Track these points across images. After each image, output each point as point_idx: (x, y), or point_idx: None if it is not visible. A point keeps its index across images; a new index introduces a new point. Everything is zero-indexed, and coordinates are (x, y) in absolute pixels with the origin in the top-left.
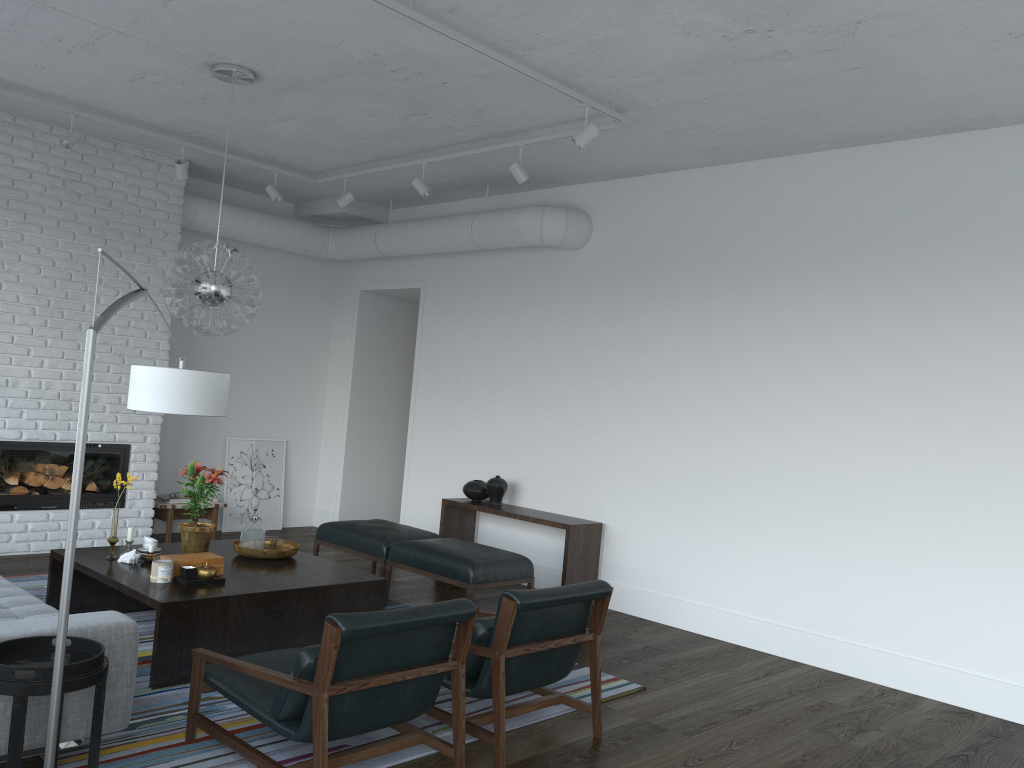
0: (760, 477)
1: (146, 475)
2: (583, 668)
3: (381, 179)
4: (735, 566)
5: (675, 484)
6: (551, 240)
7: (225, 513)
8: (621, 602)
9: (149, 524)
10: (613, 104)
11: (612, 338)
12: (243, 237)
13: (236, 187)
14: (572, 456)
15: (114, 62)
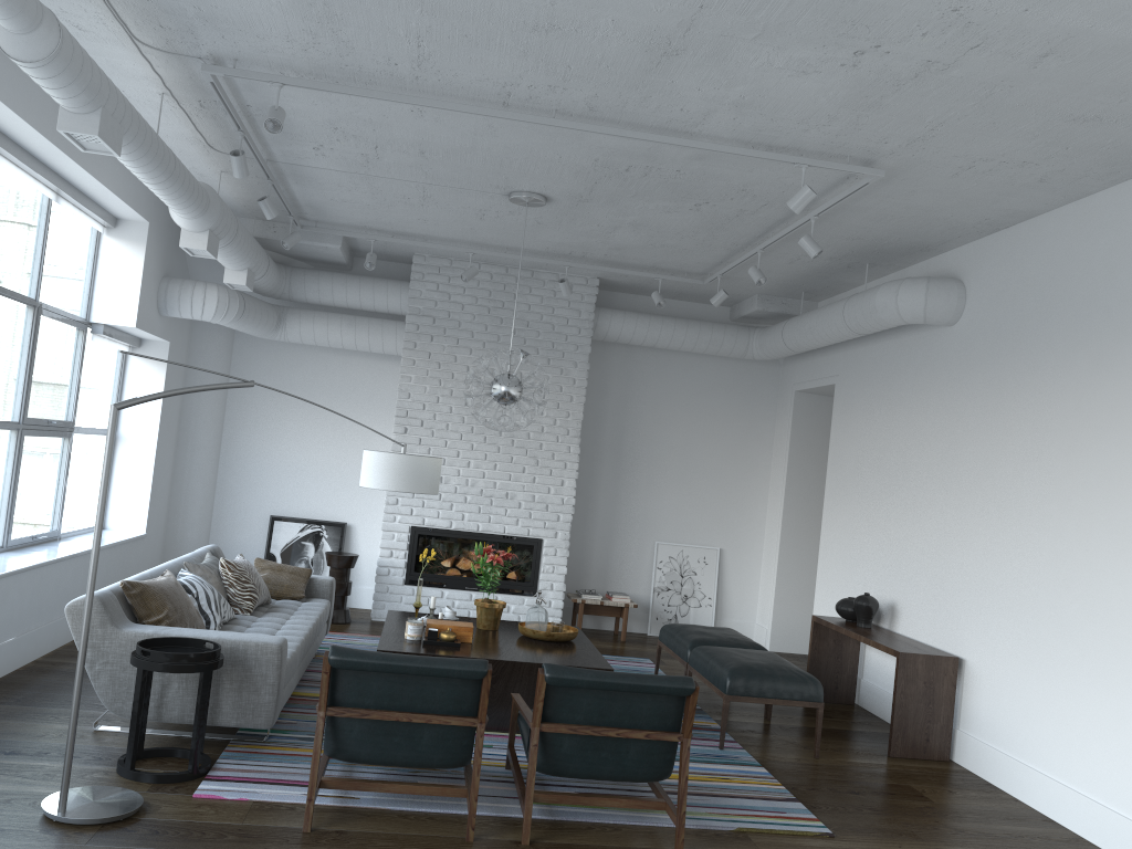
0: (1112, 608)
1: (556, 568)
2: (792, 802)
3: (764, 272)
4: (1083, 728)
5: (1028, 613)
6: (911, 317)
7: (651, 616)
8: (974, 760)
9: (558, 615)
10: (848, 157)
11: (978, 428)
12: (660, 344)
13: (664, 297)
14: (940, 574)
15: (454, 206)
